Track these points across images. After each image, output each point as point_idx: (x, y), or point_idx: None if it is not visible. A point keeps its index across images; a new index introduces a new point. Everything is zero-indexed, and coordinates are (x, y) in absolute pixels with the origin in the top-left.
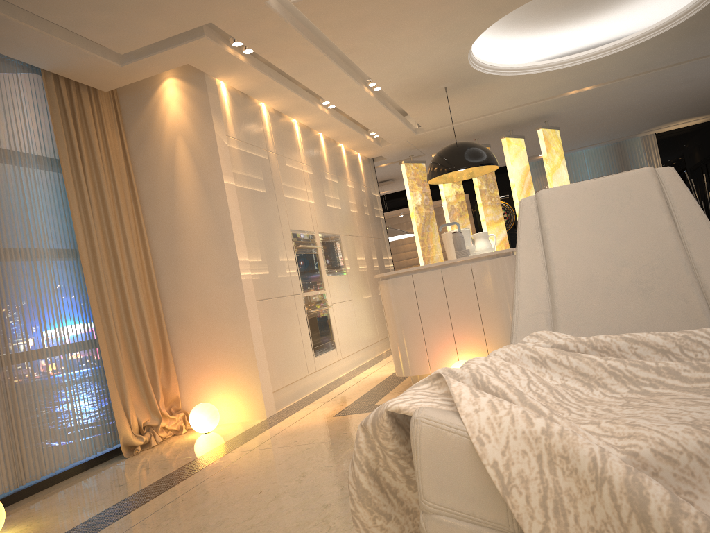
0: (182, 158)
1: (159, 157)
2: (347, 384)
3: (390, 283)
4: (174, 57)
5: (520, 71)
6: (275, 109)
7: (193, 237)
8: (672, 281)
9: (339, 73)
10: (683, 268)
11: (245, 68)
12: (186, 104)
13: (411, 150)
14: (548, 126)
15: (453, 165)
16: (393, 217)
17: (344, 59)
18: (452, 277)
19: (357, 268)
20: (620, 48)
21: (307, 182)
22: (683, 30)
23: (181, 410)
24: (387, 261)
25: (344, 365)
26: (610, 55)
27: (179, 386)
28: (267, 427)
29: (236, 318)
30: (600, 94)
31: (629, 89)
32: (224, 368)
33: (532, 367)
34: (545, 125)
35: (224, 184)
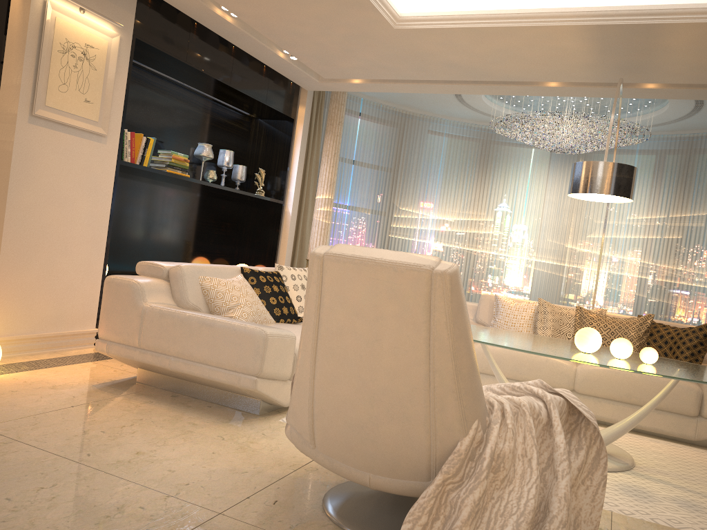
0: None
1: None
2: None
3: None
4: None
5: None
6: None
7: None
8: None
9: None
10: None
11: None
12: None
13: None
14: None
15: None
16: None
17: None
18: None
19: None
20: None
21: None
22: None
23: None
24: None
25: None
26: None
27: None
28: None
29: None
30: None
31: None
32: None
33: None
34: None
35: None
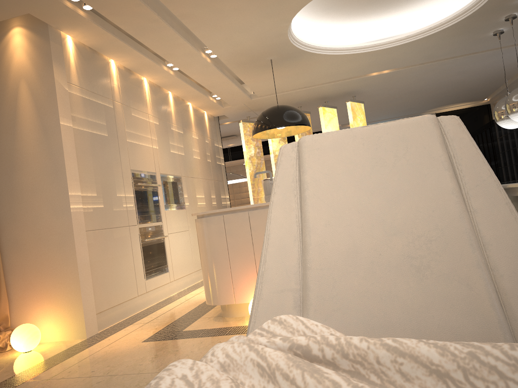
0: (23, 99)
1: (4, 97)
2: (172, 304)
3: (204, 221)
4: (12, 4)
5: (332, 51)
6: (124, 66)
7: (29, 171)
8: (454, 259)
9: (176, 37)
10: (467, 244)
11: (87, 23)
12: (30, 51)
13: (248, 112)
14: (355, 100)
15: (272, 123)
16: (238, 165)
17: (186, 29)
18: (258, 219)
19: (196, 204)
20: (411, 38)
21: (152, 130)
22: (461, 28)
23: (9, 328)
24: (224, 199)
25: (176, 285)
26: (404, 44)
27: (9, 306)
28: (80, 350)
29: (64, 246)
30: (396, 77)
31: (418, 75)
32: (51, 291)
33: (258, 380)
34: (352, 99)
35: (60, 125)
